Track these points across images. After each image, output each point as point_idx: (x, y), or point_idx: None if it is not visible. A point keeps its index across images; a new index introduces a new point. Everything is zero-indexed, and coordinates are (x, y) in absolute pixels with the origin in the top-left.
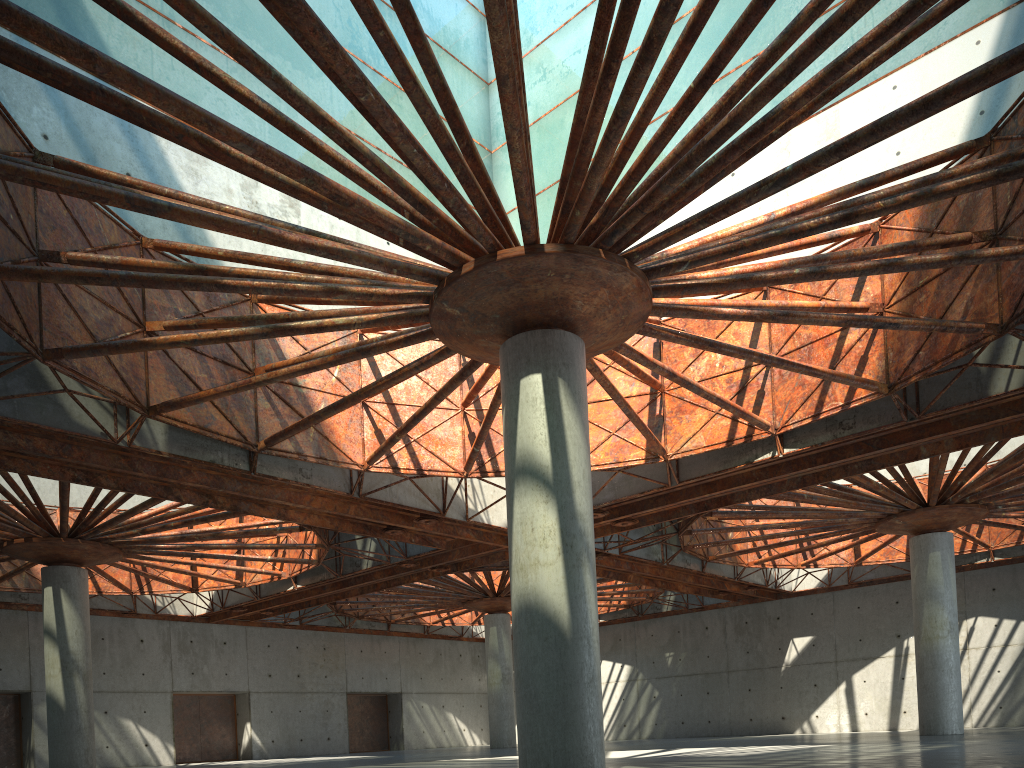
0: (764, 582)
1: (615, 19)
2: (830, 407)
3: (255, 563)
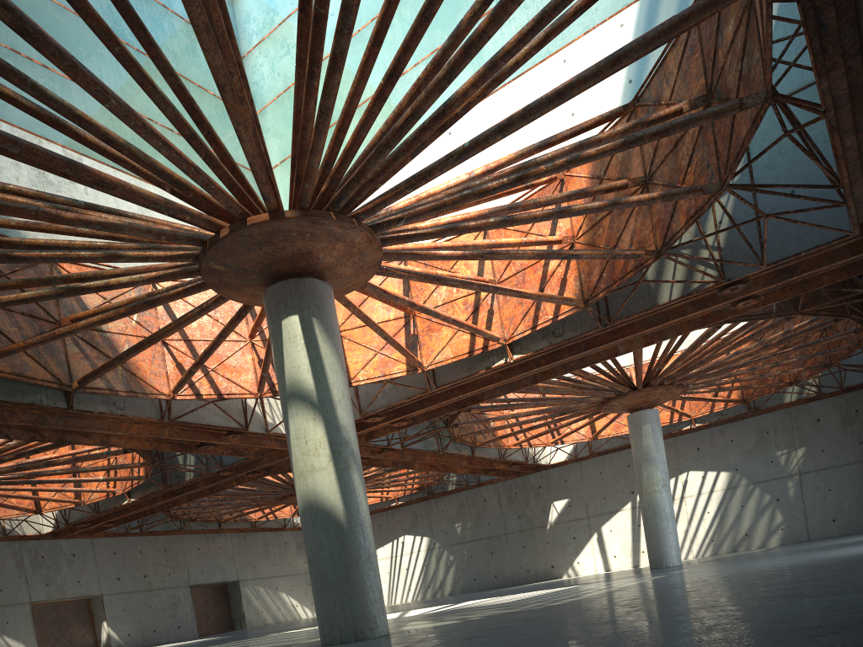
0: (524, 459)
1: (310, 33)
2: (543, 320)
3: (91, 483)
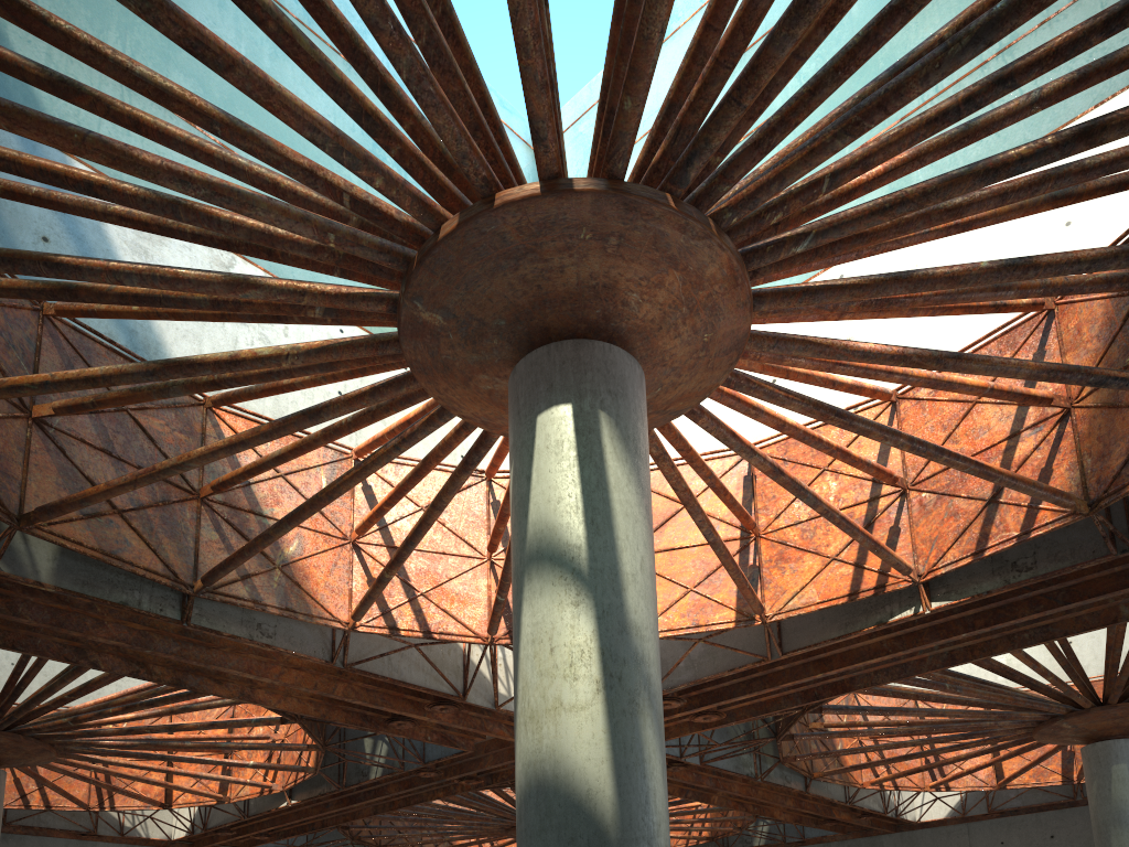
0: (882, 809)
1: None
2: (999, 540)
3: (243, 773)
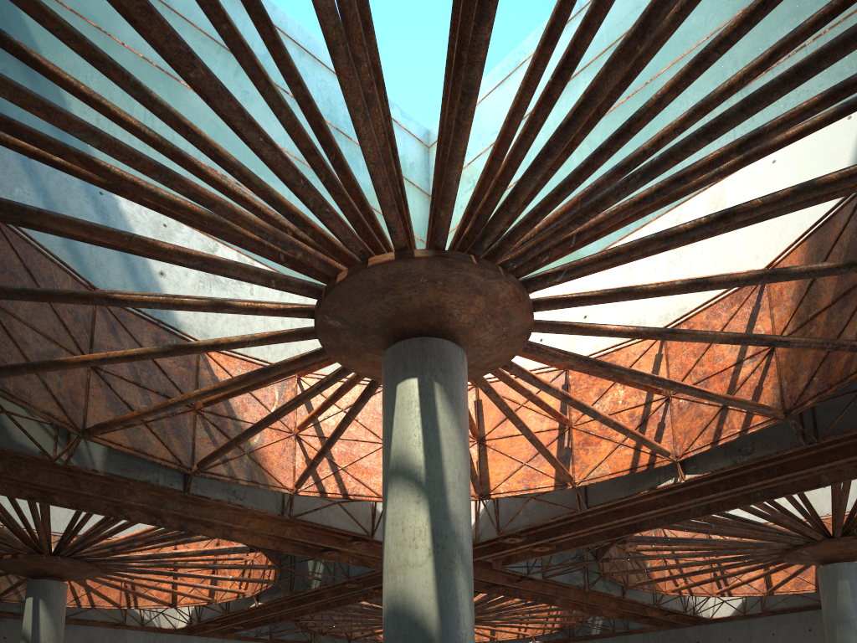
0: (682, 609)
1: (461, 4)
2: (728, 434)
3: (225, 583)
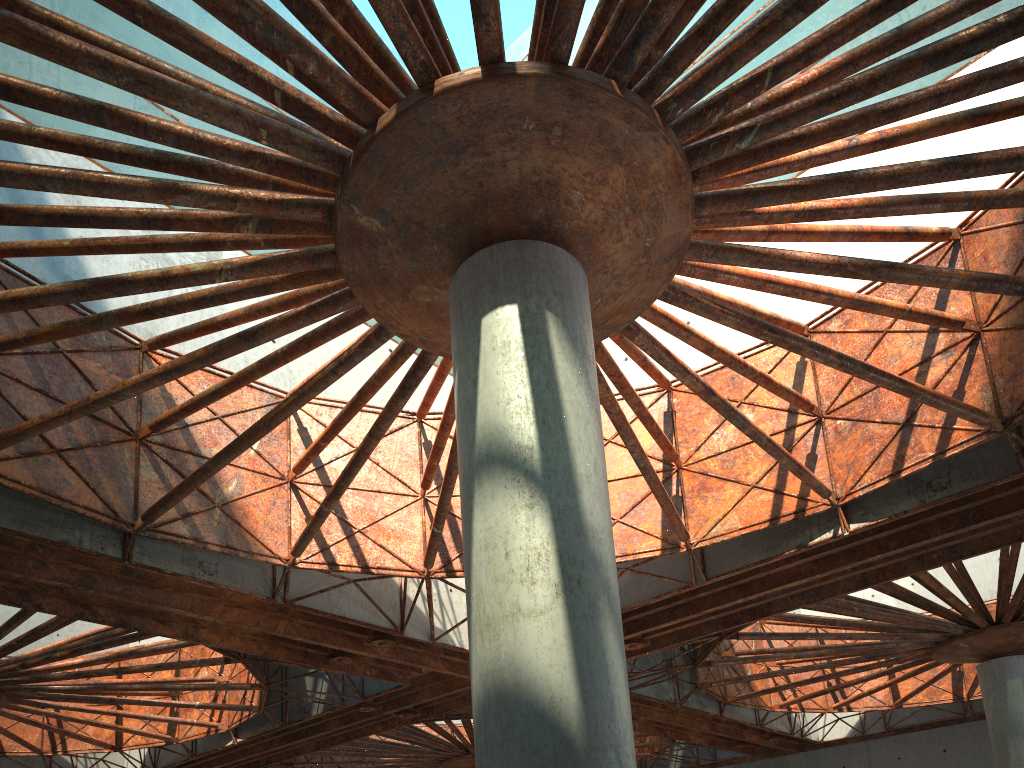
0: (789, 730)
1: None
2: (915, 461)
3: (190, 715)
